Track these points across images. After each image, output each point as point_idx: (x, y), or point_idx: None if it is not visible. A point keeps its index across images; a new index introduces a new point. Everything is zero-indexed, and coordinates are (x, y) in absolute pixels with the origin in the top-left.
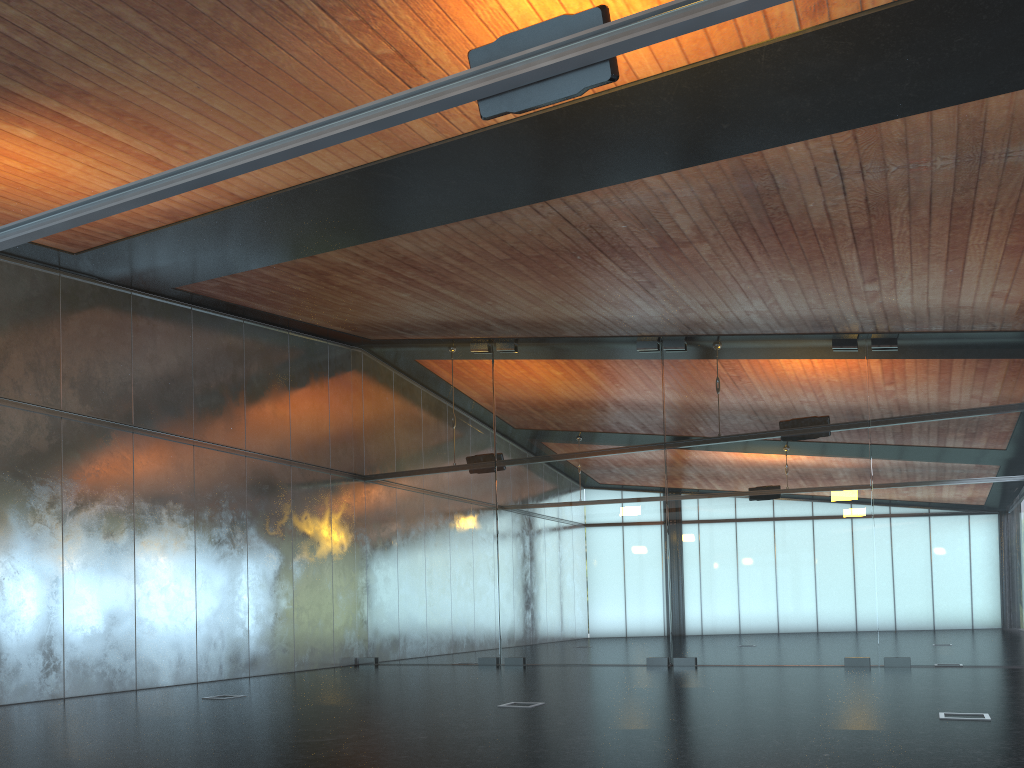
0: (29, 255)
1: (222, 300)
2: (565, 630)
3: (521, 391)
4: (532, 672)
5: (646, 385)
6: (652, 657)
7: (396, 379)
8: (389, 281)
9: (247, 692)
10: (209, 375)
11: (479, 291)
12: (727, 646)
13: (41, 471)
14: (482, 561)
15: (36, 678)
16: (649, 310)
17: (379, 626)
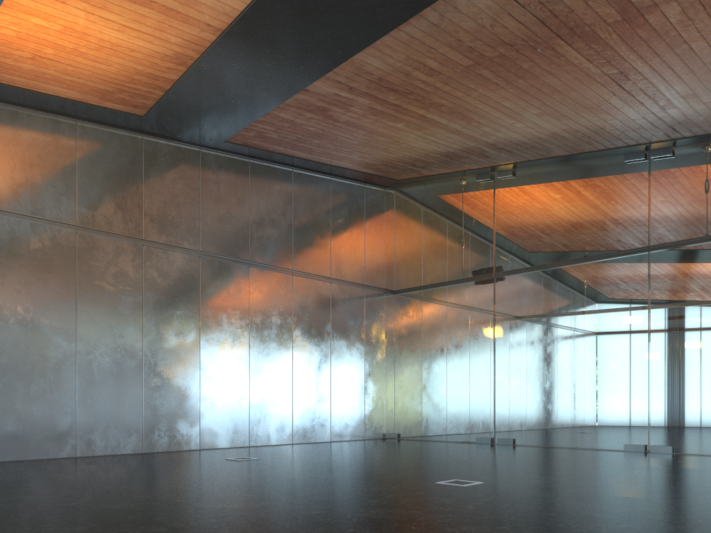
0: (114, 121)
1: (267, 150)
2: (550, 417)
3: (517, 210)
4: (512, 452)
5: (632, 193)
6: (629, 444)
7: (417, 211)
8: (380, 110)
9: (265, 456)
10: (263, 212)
11: (460, 111)
12: (706, 437)
13: (126, 285)
14: (481, 357)
15: (121, 437)
16: (628, 112)
17: (401, 409)
